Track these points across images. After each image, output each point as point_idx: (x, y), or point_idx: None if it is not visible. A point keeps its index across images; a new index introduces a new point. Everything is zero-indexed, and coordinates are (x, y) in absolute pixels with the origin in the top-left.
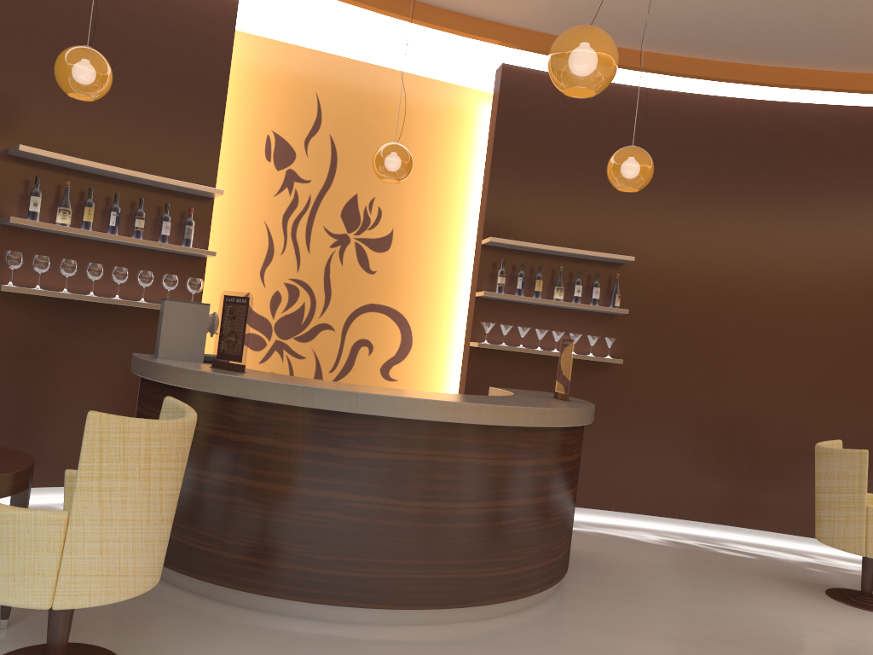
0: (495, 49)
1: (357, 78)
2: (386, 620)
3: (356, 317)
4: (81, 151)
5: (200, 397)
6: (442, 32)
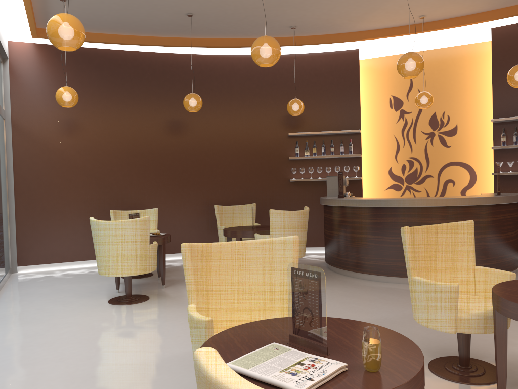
0: (484, 23)
1: (427, 58)
2: (390, 281)
3: (443, 169)
4: (310, 128)
5: (329, 207)
6: (451, 28)
